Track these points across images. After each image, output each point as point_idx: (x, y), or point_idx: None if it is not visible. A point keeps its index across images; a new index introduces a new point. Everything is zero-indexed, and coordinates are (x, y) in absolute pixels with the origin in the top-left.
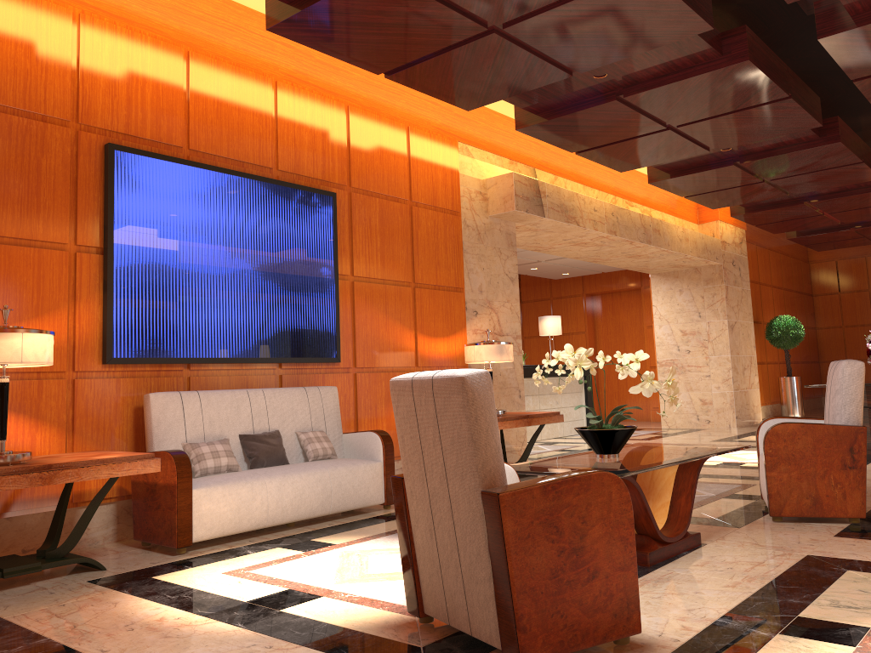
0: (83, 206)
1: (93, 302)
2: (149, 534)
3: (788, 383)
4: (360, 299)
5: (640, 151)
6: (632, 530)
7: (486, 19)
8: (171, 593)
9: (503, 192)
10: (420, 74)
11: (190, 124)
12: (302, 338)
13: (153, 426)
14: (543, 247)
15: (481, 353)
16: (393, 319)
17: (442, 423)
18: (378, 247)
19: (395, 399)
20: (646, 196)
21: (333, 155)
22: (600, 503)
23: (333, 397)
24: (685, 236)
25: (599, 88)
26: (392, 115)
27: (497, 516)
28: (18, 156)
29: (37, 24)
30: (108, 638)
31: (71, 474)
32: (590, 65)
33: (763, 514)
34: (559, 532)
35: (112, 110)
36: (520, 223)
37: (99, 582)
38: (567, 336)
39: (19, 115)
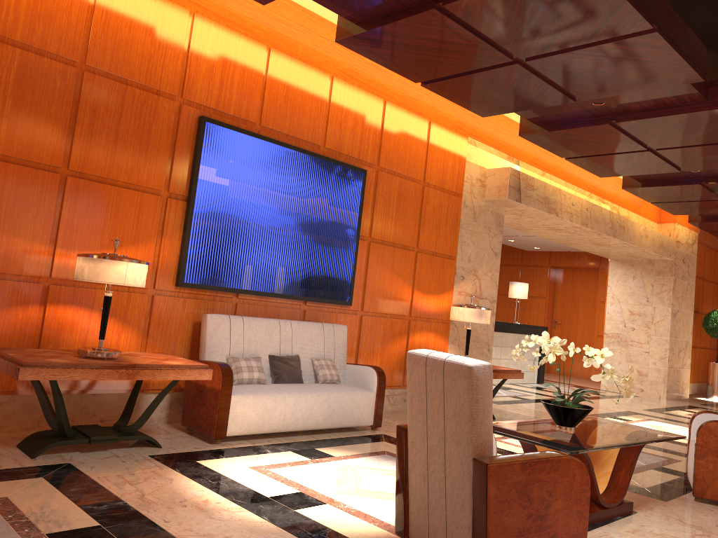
0: (177, 162)
1: (174, 237)
2: (194, 423)
3: (717, 368)
4: (373, 257)
5: (620, 164)
6: (587, 507)
7: (513, 53)
8: (211, 479)
9: (499, 182)
10: (450, 86)
11: (264, 106)
12: (325, 283)
13: (207, 340)
14: (523, 227)
15: (464, 314)
16: (397, 275)
17: (447, 398)
18: (393, 217)
19: (410, 367)
20: (617, 196)
21: (368, 139)
22: (565, 482)
23: (342, 334)
24: (646, 234)
25: (595, 112)
26: (419, 110)
27: (483, 481)
28: (136, 120)
29: (162, 19)
30: (168, 511)
31: (148, 374)
32: (592, 96)
33: (686, 492)
34: (529, 501)
35: (208, 90)
36: (509, 208)
37: (157, 458)
38: (530, 298)
39: (141, 88)
